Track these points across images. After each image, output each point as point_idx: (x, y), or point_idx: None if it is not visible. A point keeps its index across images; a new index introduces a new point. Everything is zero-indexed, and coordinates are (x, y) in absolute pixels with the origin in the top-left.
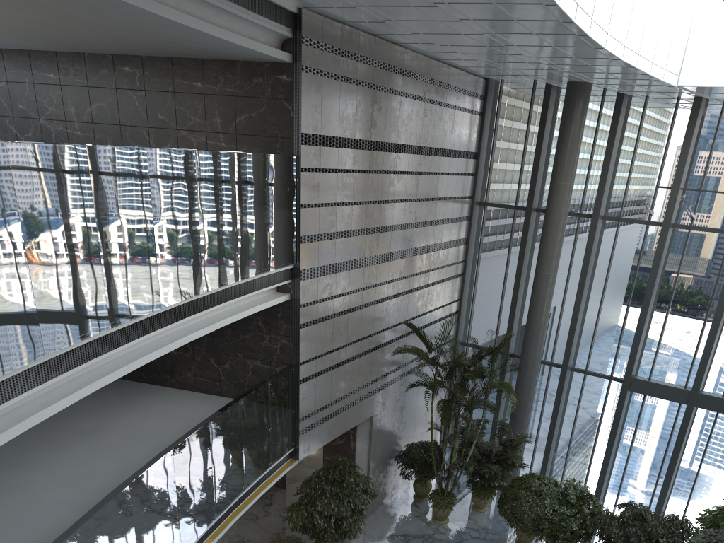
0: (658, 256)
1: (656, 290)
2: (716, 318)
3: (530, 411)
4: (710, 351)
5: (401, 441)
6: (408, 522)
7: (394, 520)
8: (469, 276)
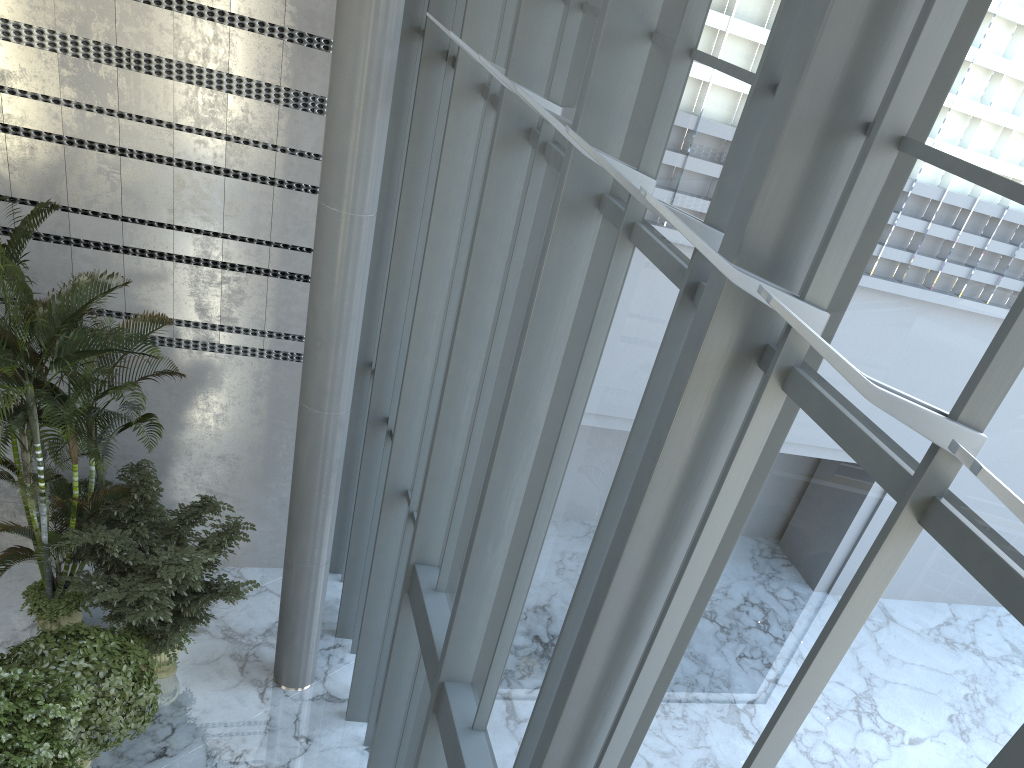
0: (475, 226)
1: (485, 342)
2: (487, 476)
3: (309, 542)
4: (464, 575)
5: (109, 471)
6: (14, 605)
7: (4, 590)
8: (391, 214)
